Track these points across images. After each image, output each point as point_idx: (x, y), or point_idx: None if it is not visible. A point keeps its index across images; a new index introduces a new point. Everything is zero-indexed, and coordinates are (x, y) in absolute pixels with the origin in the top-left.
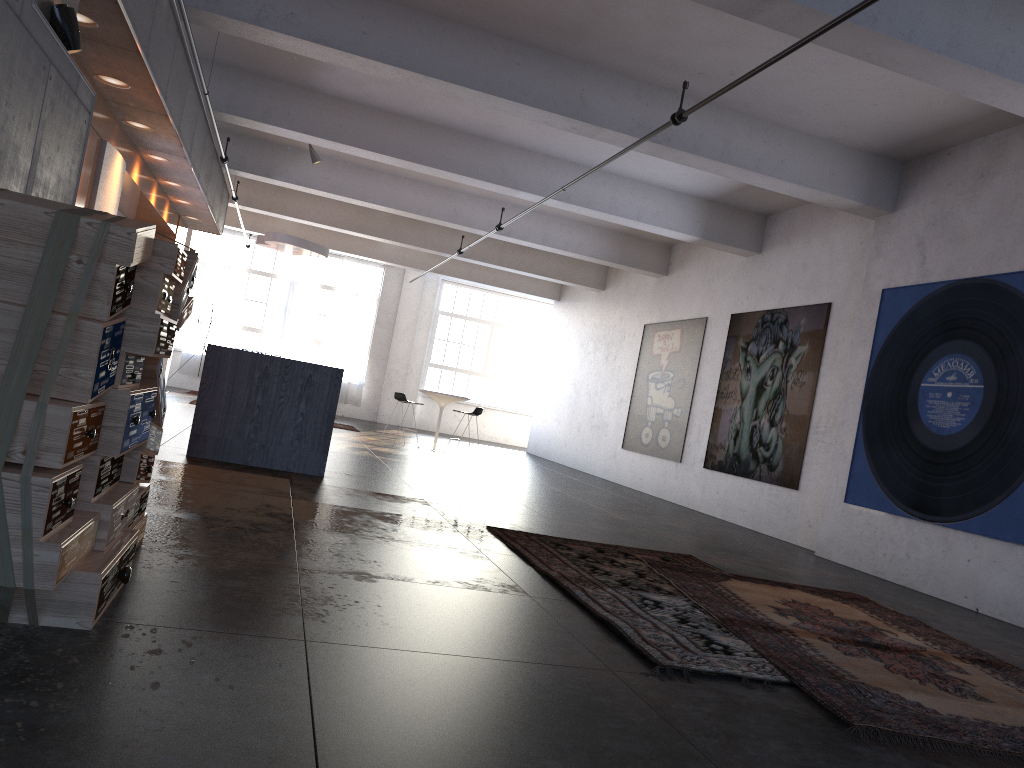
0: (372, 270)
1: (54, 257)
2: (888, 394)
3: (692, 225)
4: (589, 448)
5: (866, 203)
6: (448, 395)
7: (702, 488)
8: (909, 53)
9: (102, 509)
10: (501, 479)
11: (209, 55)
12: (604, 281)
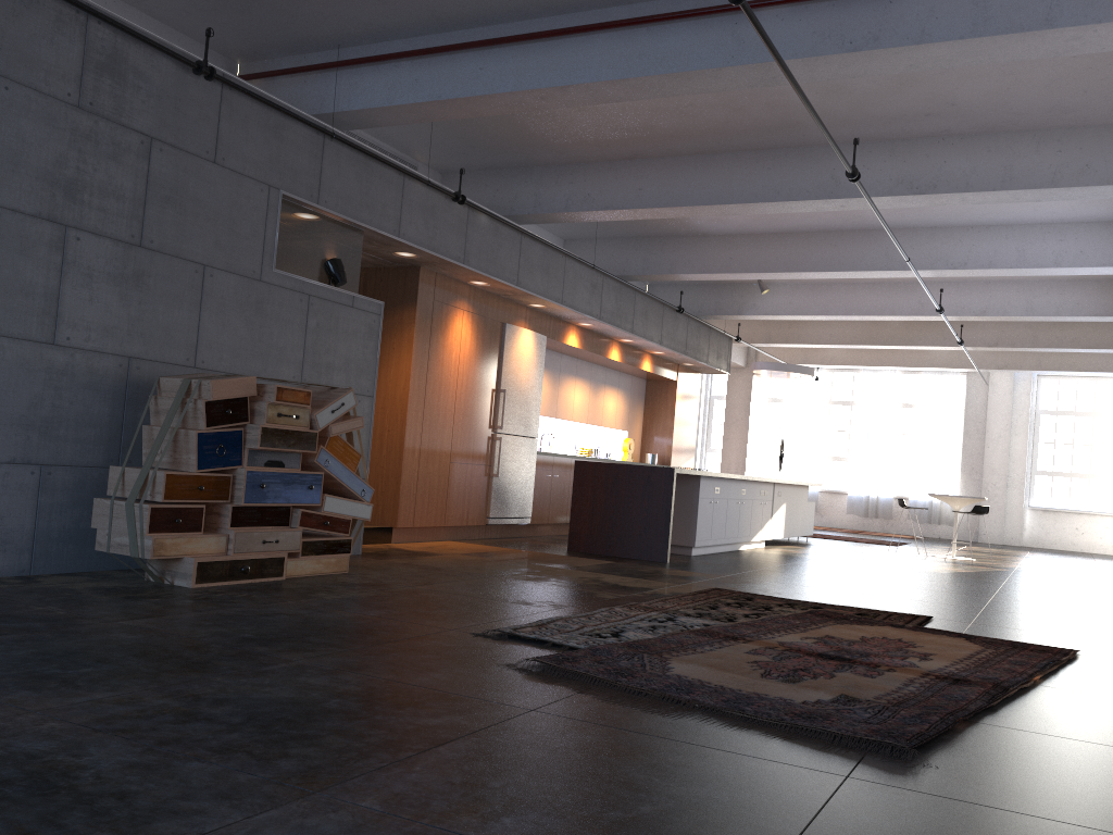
0: (952, 379)
1: (177, 401)
2: None
3: None
4: None
5: None
6: (953, 496)
7: None
8: (939, 50)
9: (230, 532)
10: (941, 574)
11: (622, 233)
12: None
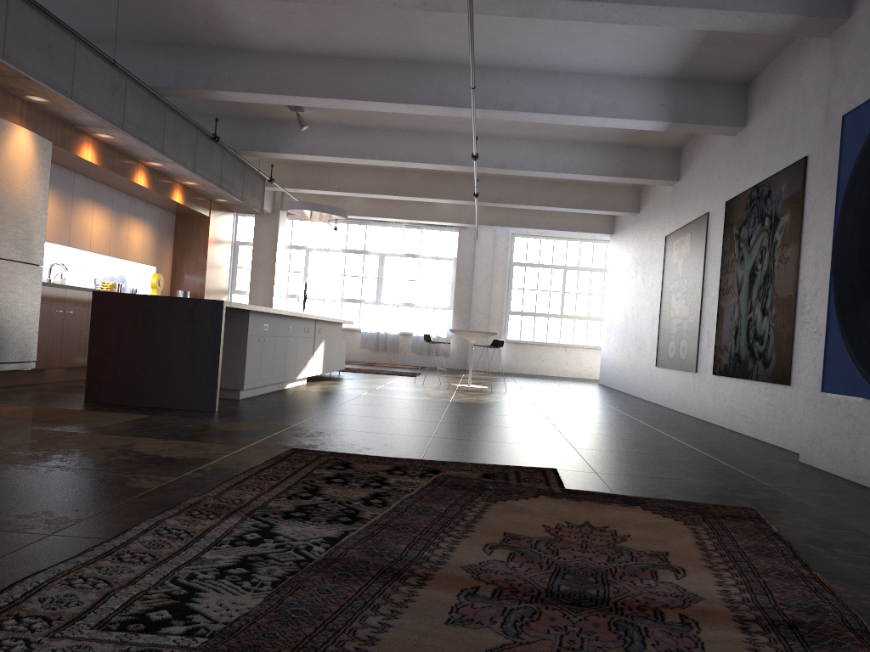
0: (448, 234)
1: None
2: (856, 245)
3: (657, 110)
4: (635, 371)
5: (806, 14)
6: (472, 332)
7: (713, 397)
8: None
9: None
10: (484, 405)
11: (149, 37)
12: (638, 204)
